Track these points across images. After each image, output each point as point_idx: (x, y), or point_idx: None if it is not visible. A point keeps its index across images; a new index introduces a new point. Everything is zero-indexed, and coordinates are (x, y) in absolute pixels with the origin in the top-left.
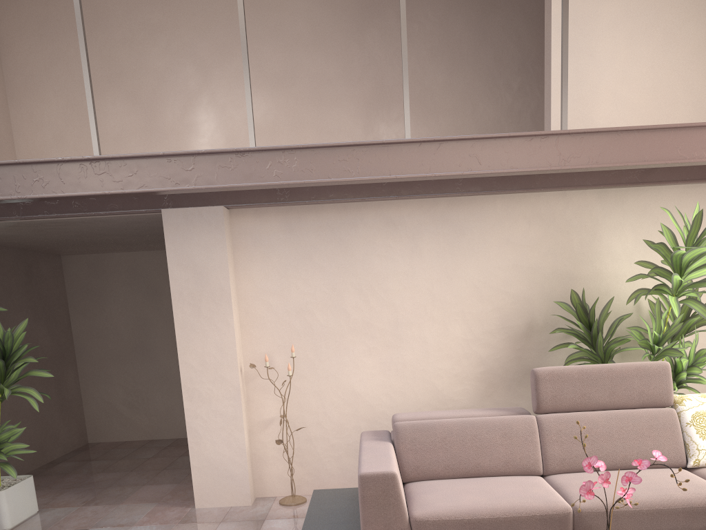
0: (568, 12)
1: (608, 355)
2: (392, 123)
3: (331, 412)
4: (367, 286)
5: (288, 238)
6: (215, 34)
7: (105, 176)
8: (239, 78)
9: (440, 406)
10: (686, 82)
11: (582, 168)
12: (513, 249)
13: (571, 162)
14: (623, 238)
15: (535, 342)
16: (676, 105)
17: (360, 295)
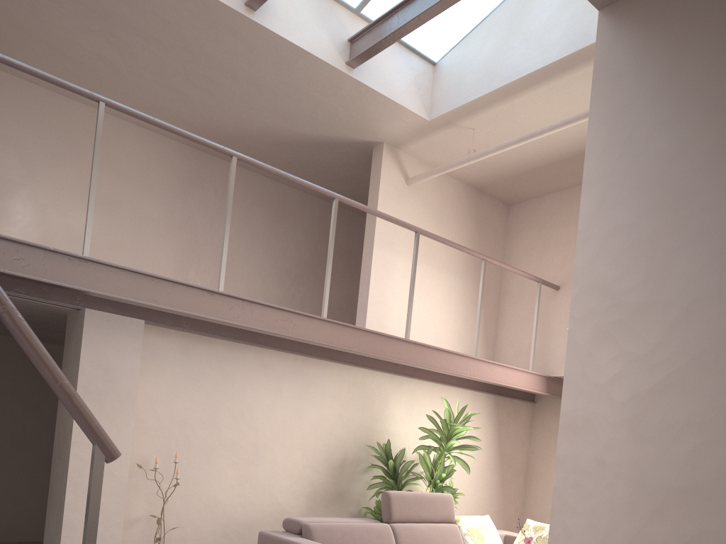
0: (416, 272)
1: (403, 486)
2: (199, 272)
3: (193, 515)
4: (239, 411)
5: (183, 359)
6: (48, 140)
7: (90, 276)
8: (65, 186)
9: (279, 516)
10: (433, 321)
11: (415, 364)
12: (340, 403)
13: (409, 359)
14: (400, 409)
15: (346, 472)
16: (428, 333)
17: (233, 417)
